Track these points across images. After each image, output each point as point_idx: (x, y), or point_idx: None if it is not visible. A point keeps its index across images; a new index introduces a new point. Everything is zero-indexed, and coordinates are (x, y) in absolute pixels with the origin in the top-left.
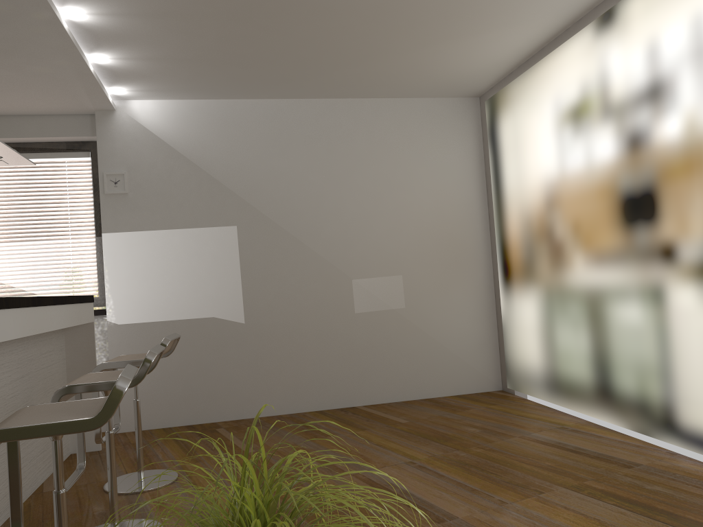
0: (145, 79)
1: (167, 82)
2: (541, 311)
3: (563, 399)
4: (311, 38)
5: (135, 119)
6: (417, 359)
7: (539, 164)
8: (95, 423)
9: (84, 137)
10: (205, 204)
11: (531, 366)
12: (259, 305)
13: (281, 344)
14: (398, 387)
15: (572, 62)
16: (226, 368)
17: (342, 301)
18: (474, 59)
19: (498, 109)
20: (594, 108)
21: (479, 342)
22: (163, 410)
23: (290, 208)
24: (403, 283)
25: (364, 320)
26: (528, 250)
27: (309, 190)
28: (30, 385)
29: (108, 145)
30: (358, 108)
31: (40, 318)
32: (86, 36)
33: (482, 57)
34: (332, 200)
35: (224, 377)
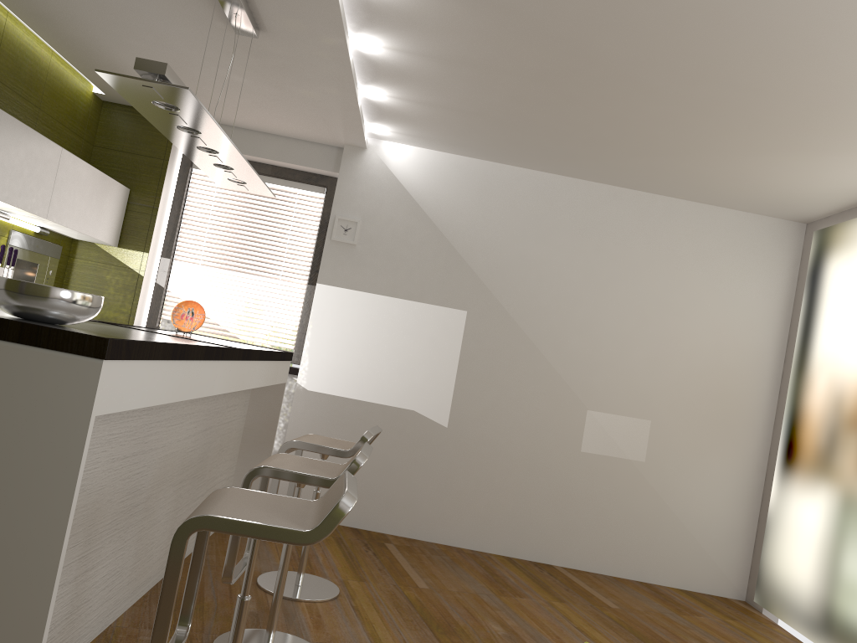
0: (411, 123)
1: (433, 130)
2: (829, 520)
3: None
4: (620, 118)
5: (385, 163)
6: (644, 529)
7: None
8: (308, 538)
9: (324, 171)
10: (437, 278)
11: (795, 586)
12: (469, 410)
13: (482, 464)
14: (611, 557)
15: None
16: (412, 473)
17: (568, 433)
18: (818, 180)
19: (830, 246)
20: None
21: (729, 531)
22: None
23: (535, 305)
24: (649, 430)
25: (590, 463)
26: (830, 437)
27: (562, 289)
28: (209, 441)
29: (348, 186)
30: (646, 204)
31: (244, 374)
32: (366, 67)
33: (830, 180)
34: (587, 307)
35: (408, 484)
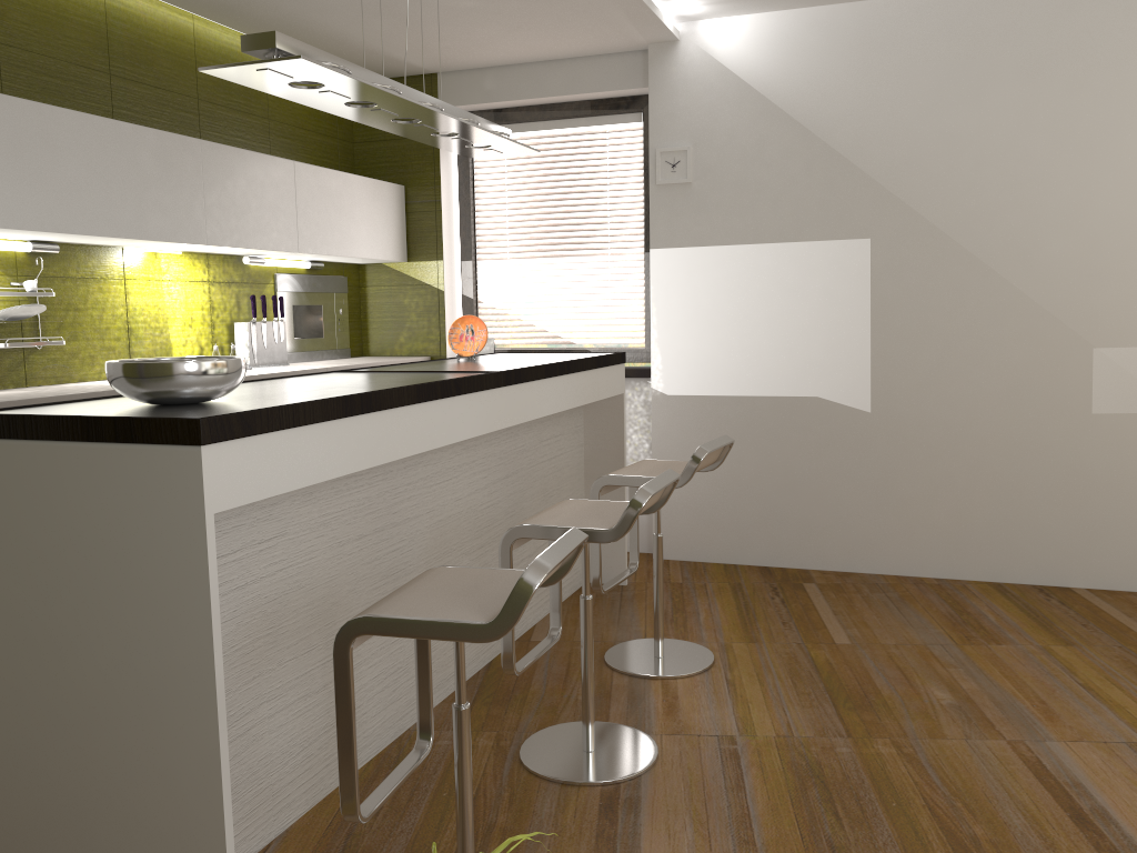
0: None
1: None
2: None
3: None
4: None
5: (709, 52)
6: None
7: None
8: (488, 632)
9: (632, 90)
10: (817, 200)
11: None
12: (899, 382)
13: (933, 456)
14: None
15: None
16: (831, 484)
17: (1066, 389)
18: None
19: None
20: None
21: None
22: (727, 537)
23: (977, 205)
24: None
25: (1111, 430)
26: None
27: (1019, 169)
28: (519, 489)
29: (664, 103)
30: None
31: (519, 402)
32: None
33: None
34: (1068, 187)
35: (828, 499)
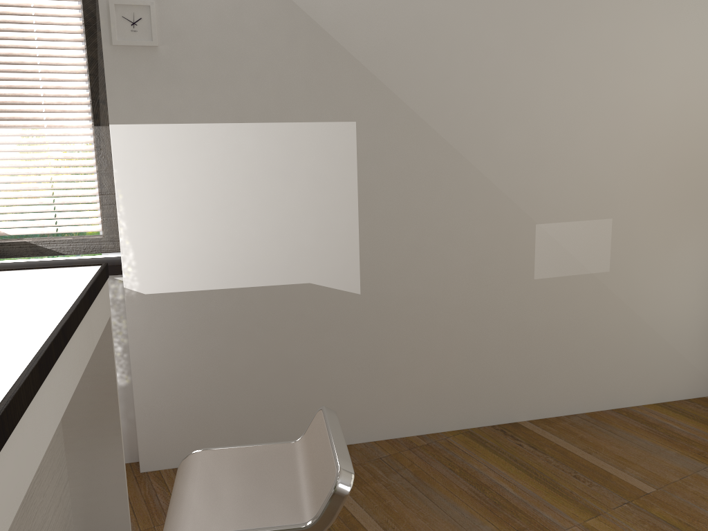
0: None
1: None
2: None
3: None
4: None
5: None
6: (615, 351)
7: None
8: None
9: None
10: (302, 78)
11: None
12: (385, 263)
13: (415, 329)
14: (582, 392)
15: None
16: (326, 366)
17: (516, 260)
18: None
19: None
20: None
21: (704, 325)
22: (223, 434)
23: (449, 93)
24: (612, 231)
25: (547, 291)
26: None
27: (483, 61)
28: None
29: None
30: None
31: (6, 479)
32: None
33: None
34: (520, 82)
35: (323, 381)
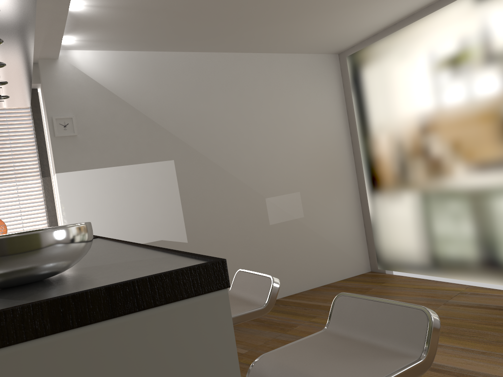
0: (100, 29)
1: (118, 32)
2: (416, 209)
3: (444, 272)
4: None
5: (77, 67)
6: (315, 255)
7: (412, 101)
8: (425, 364)
9: None
10: (146, 143)
11: (405, 251)
12: (197, 225)
13: (217, 257)
14: (304, 279)
15: (449, 23)
16: None
17: (259, 216)
18: (363, 21)
19: (362, 62)
20: (475, 57)
21: (354, 237)
22: None
23: (215, 143)
24: (301, 197)
25: (277, 230)
26: (401, 166)
27: (227, 127)
28: None
29: (54, 92)
30: (257, 60)
31: None
32: None
33: (369, 20)
34: (245, 135)
35: None
